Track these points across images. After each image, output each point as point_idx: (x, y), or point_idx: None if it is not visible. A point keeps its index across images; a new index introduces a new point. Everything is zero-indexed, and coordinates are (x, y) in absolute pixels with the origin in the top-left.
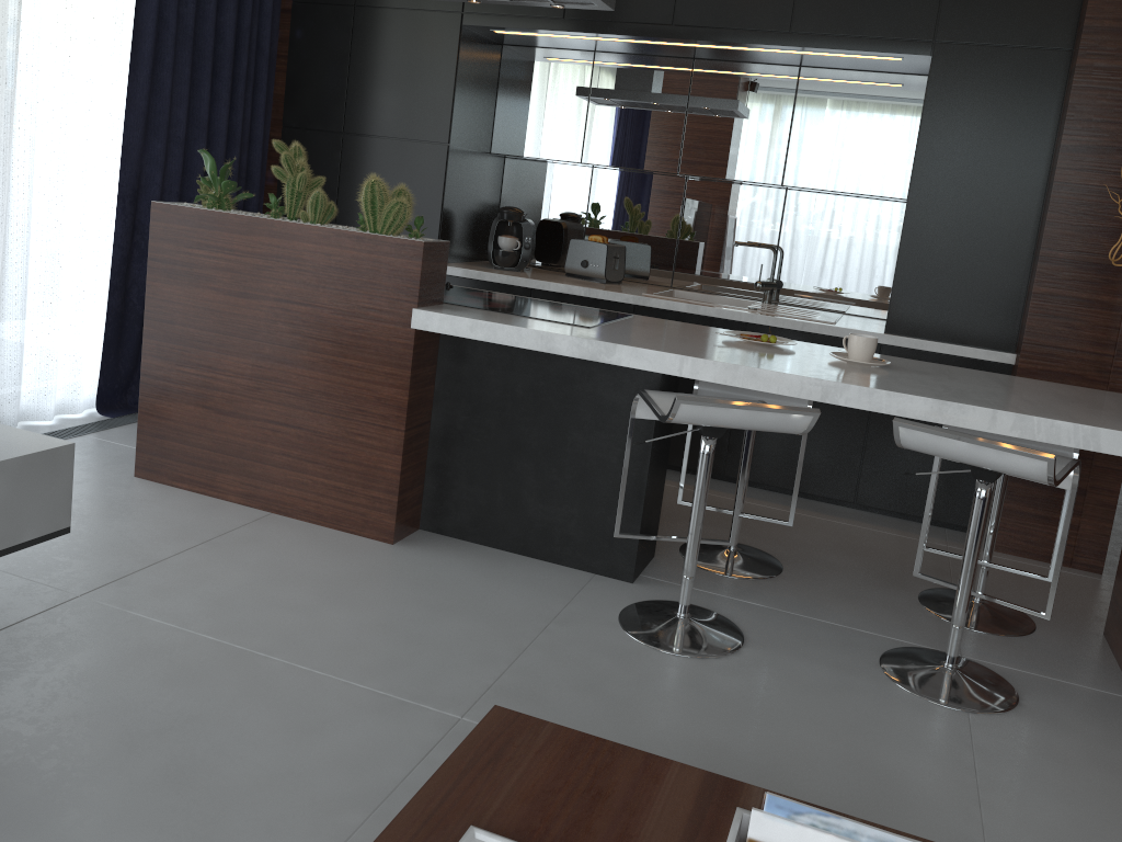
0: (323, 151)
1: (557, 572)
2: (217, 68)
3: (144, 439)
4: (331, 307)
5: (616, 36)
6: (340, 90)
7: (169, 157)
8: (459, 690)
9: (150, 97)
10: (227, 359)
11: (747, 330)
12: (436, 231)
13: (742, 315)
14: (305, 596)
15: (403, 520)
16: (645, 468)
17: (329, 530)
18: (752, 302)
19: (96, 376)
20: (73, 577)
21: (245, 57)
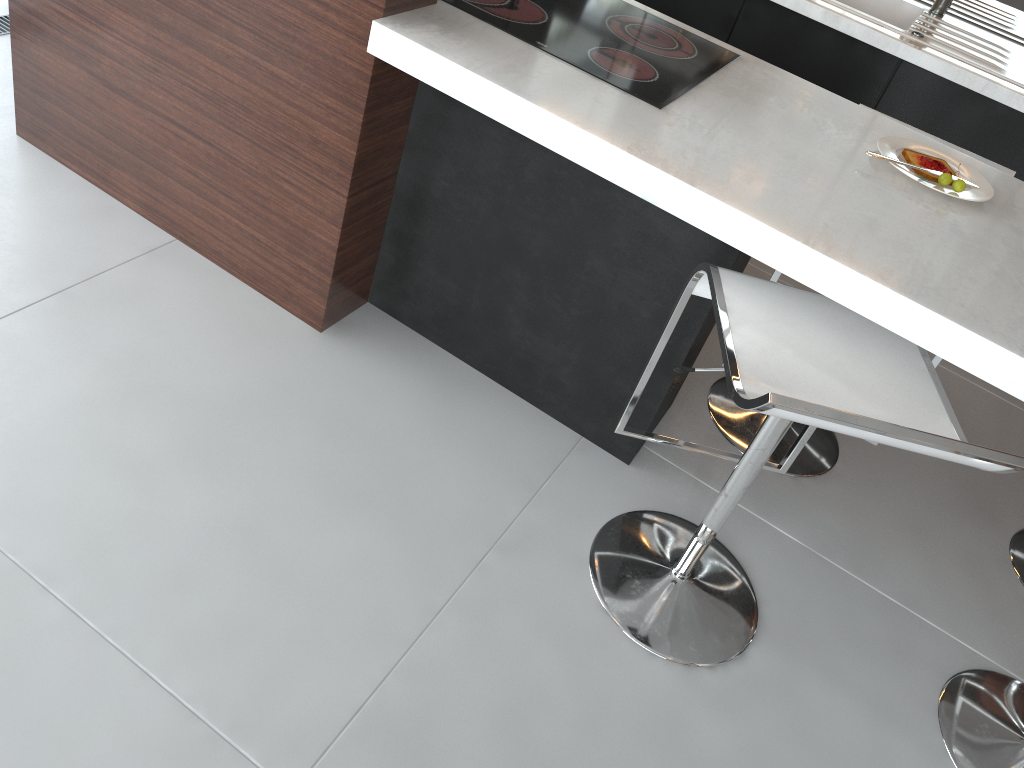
0: None
1: (530, 426)
2: None
3: (22, 90)
4: None
5: None
6: None
7: None
8: (310, 713)
9: None
10: (113, 12)
11: (899, 70)
12: None
13: (900, 48)
14: (155, 442)
15: (341, 301)
16: (688, 341)
17: (243, 287)
18: (915, 7)
19: None
20: None
21: None
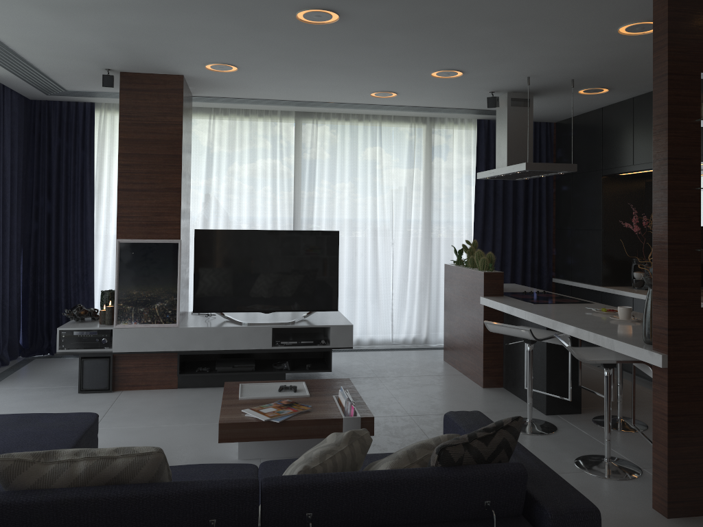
0: (566, 238)
1: (523, 406)
2: (517, 210)
3: (444, 346)
4: (470, 297)
5: None
6: (569, 211)
7: (495, 247)
8: (421, 412)
9: (486, 225)
10: (455, 317)
11: None
12: (600, 271)
13: None
14: (427, 390)
15: (489, 379)
16: (545, 363)
17: (471, 381)
18: None
19: None
20: (383, 374)
21: (531, 203)
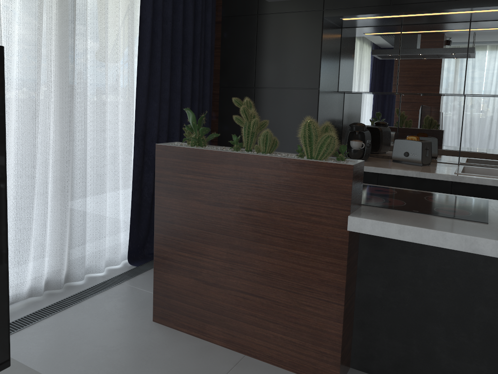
0: (243, 99)
1: None
2: (184, 57)
3: (157, 297)
4: (282, 213)
5: (426, 12)
6: (251, 63)
7: (161, 110)
8: None
9: (149, 77)
10: (209, 247)
11: None
12: None
13: None
14: None
15: (343, 367)
16: None
17: (288, 372)
18: None
19: (127, 241)
20: None
21: (199, 50)
